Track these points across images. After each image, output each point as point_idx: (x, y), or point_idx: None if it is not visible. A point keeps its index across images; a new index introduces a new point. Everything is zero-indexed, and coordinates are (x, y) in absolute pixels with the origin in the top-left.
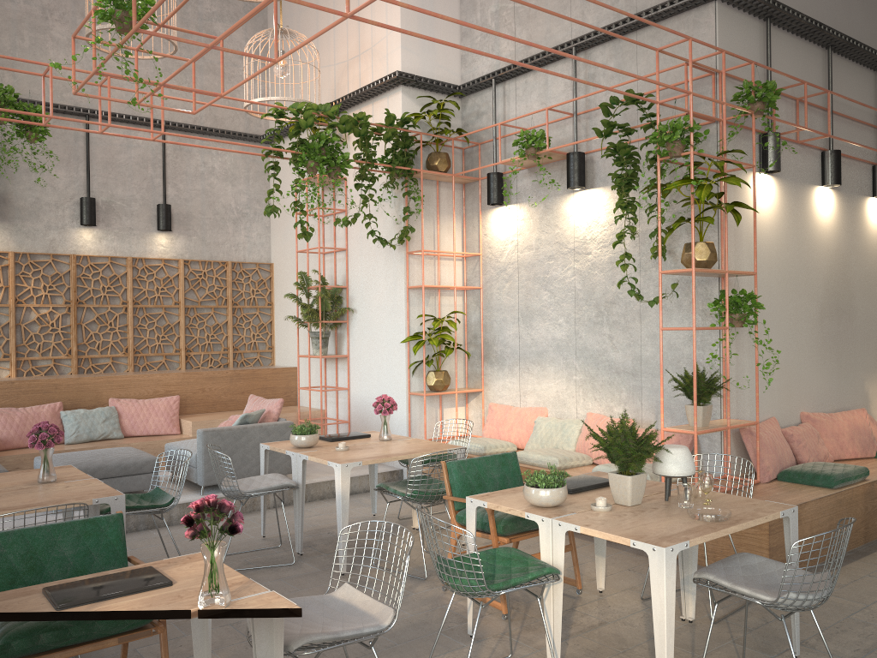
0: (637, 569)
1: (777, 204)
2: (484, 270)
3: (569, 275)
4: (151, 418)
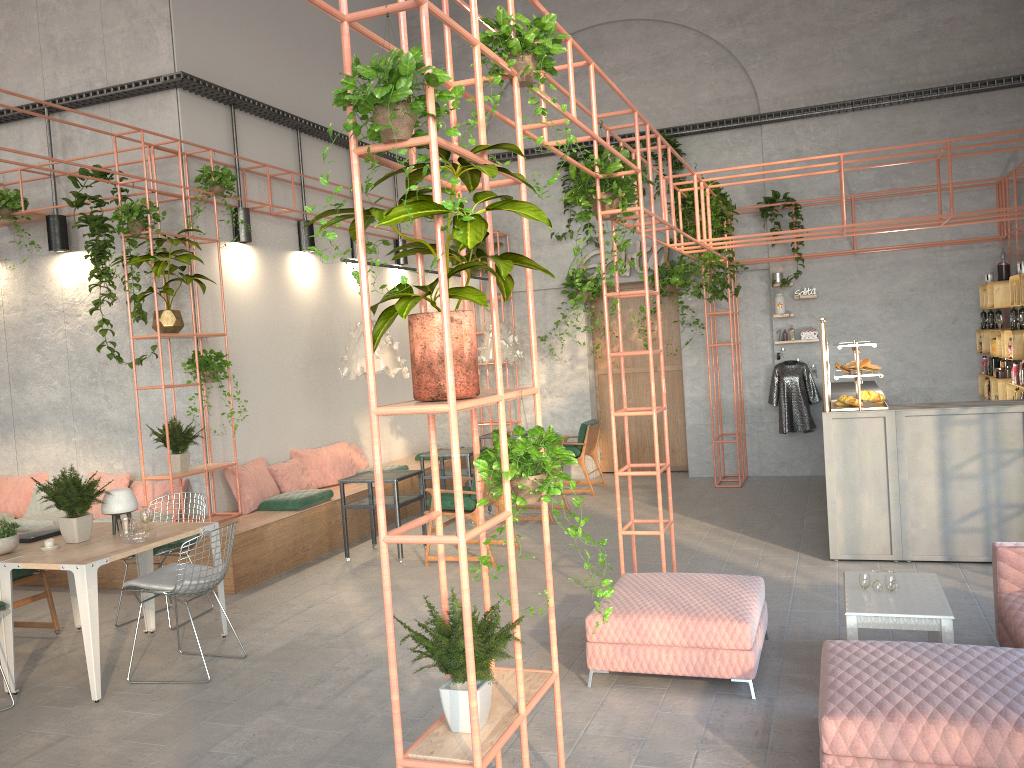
0: (123, 605)
1: (254, 269)
2: None
3: (60, 337)
4: None
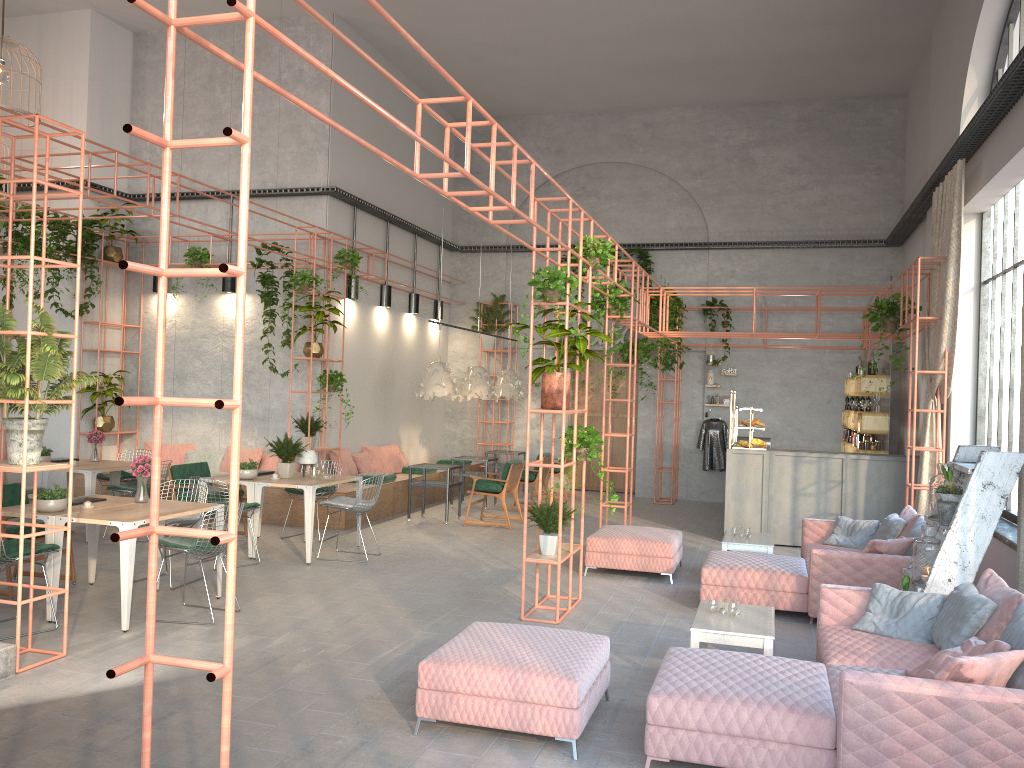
0: (273, 530)
1: (355, 317)
2: (143, 339)
3: (218, 350)
4: None
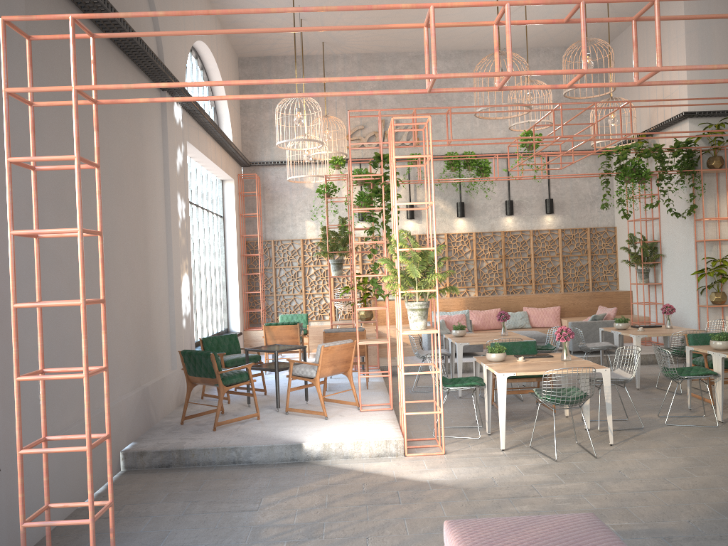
0: None
1: None
2: None
3: None
4: (545, 318)
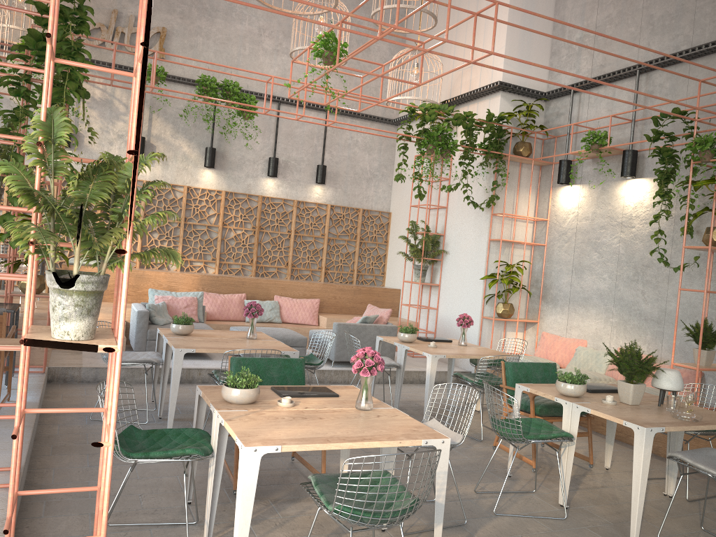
0: None
1: None
2: (549, 232)
3: (615, 242)
4: (300, 312)
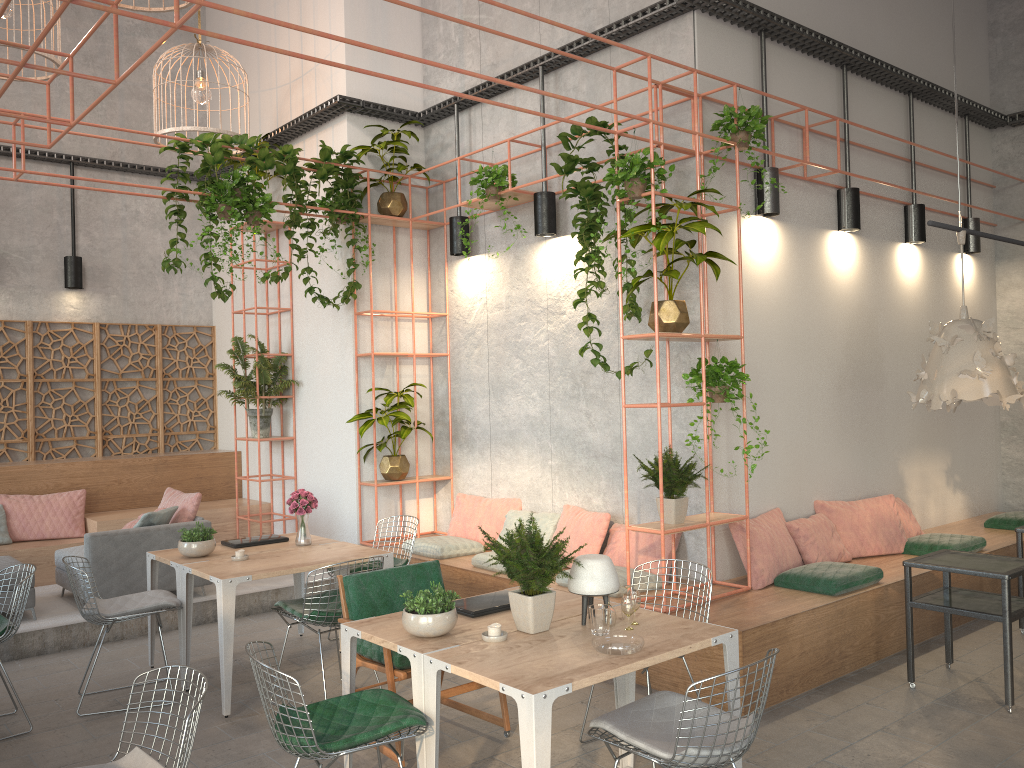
0: (592, 701)
1: (779, 253)
2: (451, 333)
3: (542, 339)
4: (47, 518)
